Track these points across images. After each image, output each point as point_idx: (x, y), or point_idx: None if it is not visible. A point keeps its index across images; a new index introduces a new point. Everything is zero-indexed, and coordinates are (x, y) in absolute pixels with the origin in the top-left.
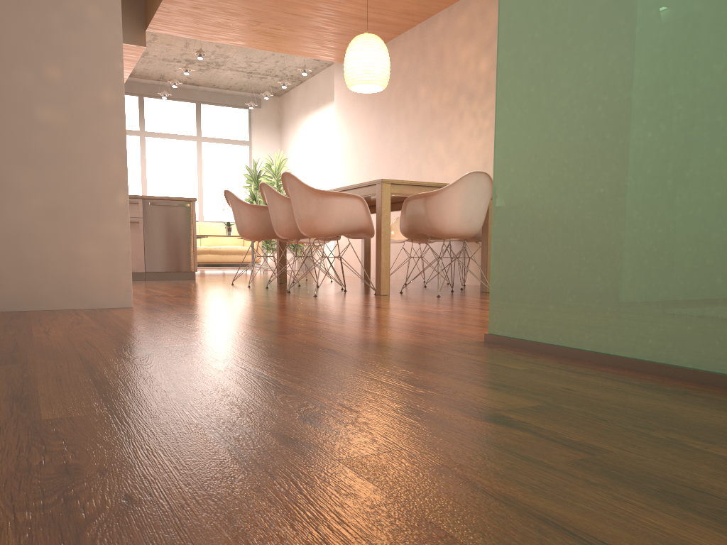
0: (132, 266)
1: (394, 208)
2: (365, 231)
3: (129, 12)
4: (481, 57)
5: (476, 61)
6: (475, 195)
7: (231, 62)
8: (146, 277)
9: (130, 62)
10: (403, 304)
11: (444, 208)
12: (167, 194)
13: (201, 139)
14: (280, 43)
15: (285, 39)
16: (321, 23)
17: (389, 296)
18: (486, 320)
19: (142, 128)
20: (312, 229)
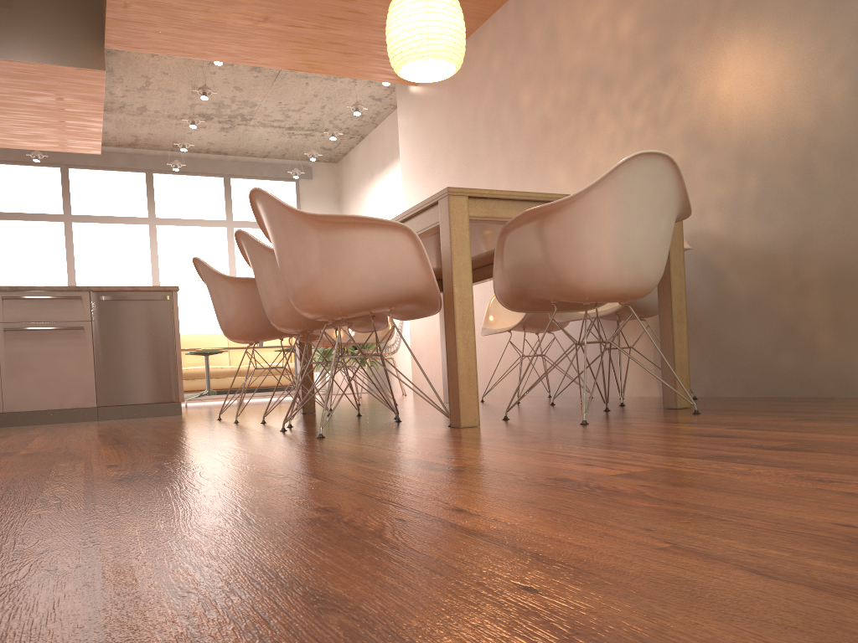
0: (75, 398)
1: (489, 274)
2: (424, 299)
3: (78, 21)
4: (621, 14)
5: (611, 23)
6: (647, 205)
7: (261, 112)
8: (100, 414)
9: (95, 103)
10: (503, 452)
11: (582, 238)
12: (189, 299)
13: (232, 224)
14: (308, 54)
15: (313, 45)
16: (362, 8)
17: (478, 428)
18: (829, 526)
19: (151, 214)
20: (311, 300)
